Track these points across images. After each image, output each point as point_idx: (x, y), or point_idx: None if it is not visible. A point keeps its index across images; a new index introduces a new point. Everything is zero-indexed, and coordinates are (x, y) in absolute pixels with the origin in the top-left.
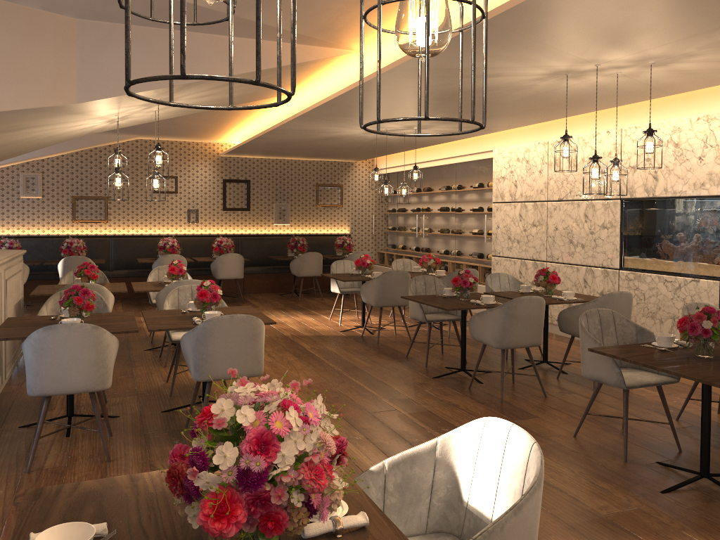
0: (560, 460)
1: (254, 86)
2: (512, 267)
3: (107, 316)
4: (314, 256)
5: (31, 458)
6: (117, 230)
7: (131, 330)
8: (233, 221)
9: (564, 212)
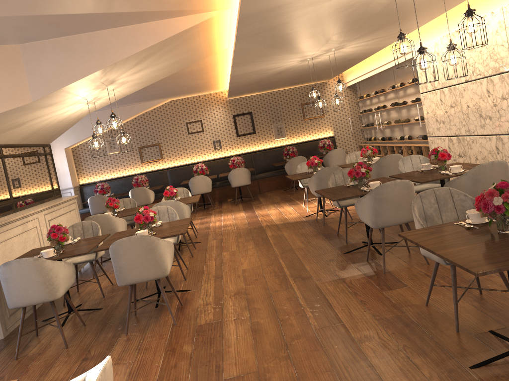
0: (395, 332)
1: (173, 55)
2: (443, 144)
3: (87, 241)
4: (299, 159)
5: (16, 349)
6: (170, 164)
7: (81, 253)
8: (245, 143)
9: (471, 91)
